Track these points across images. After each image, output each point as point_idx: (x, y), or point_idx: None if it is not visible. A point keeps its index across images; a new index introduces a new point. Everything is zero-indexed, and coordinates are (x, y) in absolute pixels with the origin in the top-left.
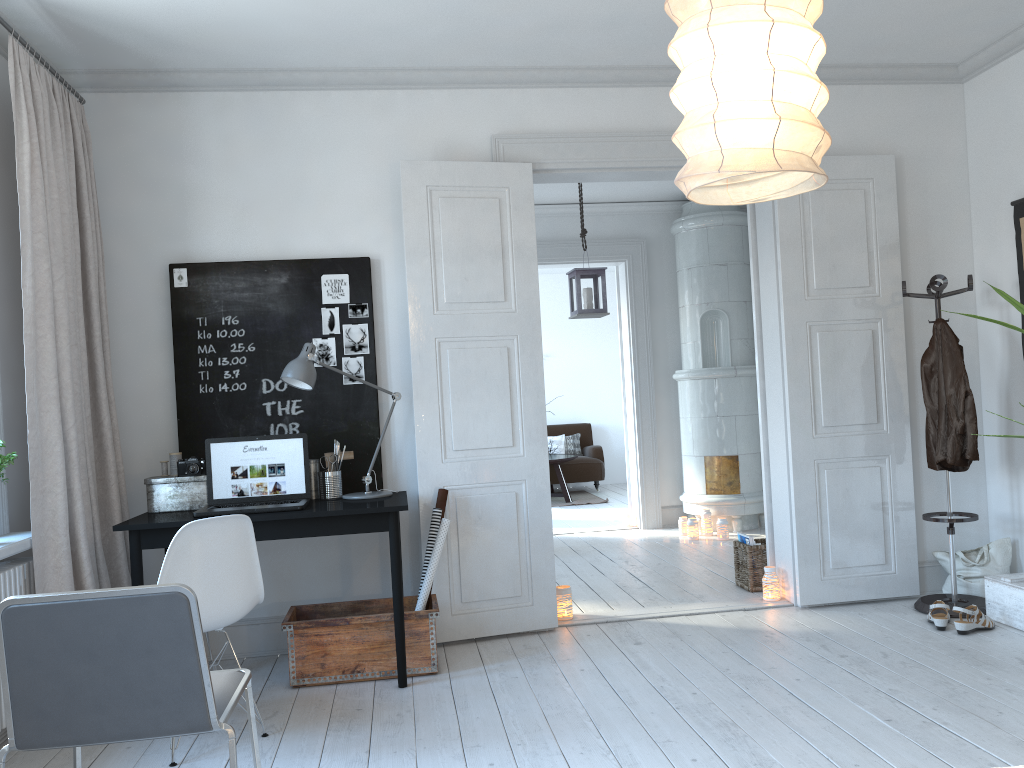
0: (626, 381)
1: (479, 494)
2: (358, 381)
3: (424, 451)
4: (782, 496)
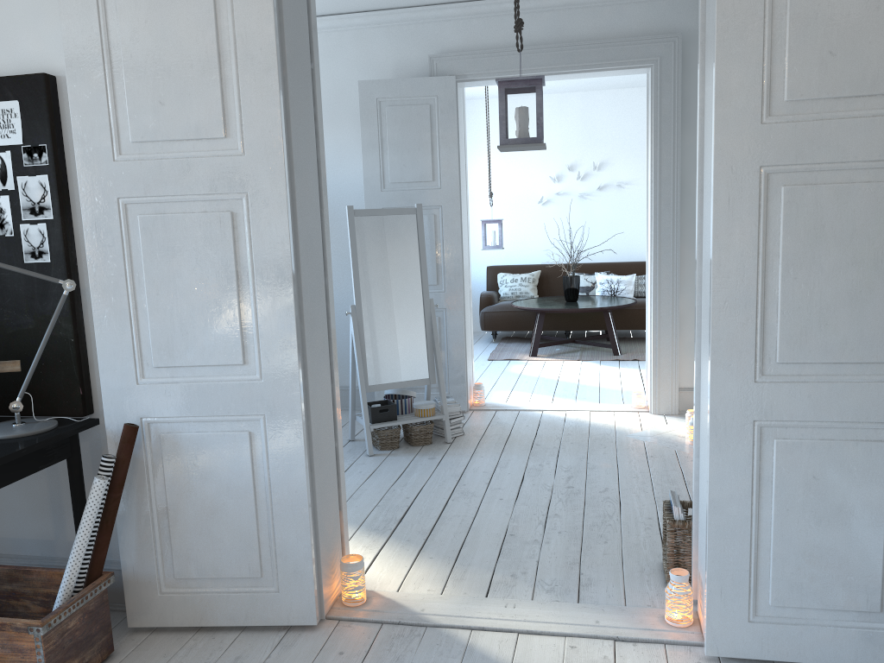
0: (648, 227)
1: (195, 431)
2: (42, 259)
3: (110, 367)
4: (705, 467)
